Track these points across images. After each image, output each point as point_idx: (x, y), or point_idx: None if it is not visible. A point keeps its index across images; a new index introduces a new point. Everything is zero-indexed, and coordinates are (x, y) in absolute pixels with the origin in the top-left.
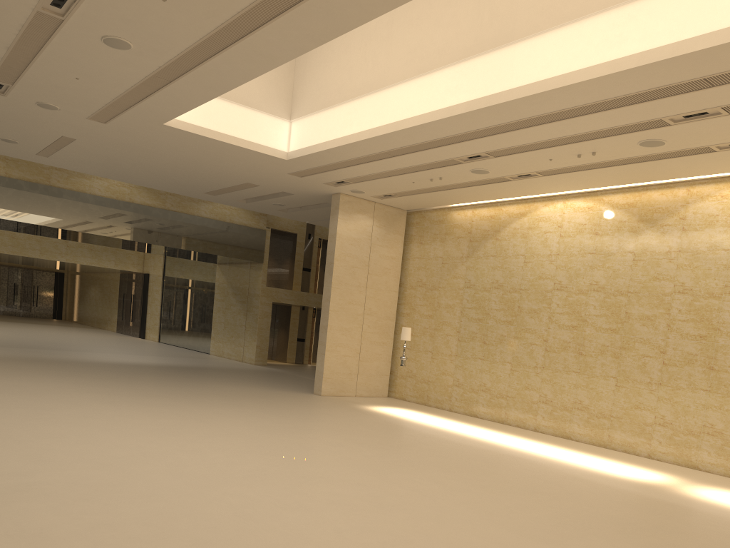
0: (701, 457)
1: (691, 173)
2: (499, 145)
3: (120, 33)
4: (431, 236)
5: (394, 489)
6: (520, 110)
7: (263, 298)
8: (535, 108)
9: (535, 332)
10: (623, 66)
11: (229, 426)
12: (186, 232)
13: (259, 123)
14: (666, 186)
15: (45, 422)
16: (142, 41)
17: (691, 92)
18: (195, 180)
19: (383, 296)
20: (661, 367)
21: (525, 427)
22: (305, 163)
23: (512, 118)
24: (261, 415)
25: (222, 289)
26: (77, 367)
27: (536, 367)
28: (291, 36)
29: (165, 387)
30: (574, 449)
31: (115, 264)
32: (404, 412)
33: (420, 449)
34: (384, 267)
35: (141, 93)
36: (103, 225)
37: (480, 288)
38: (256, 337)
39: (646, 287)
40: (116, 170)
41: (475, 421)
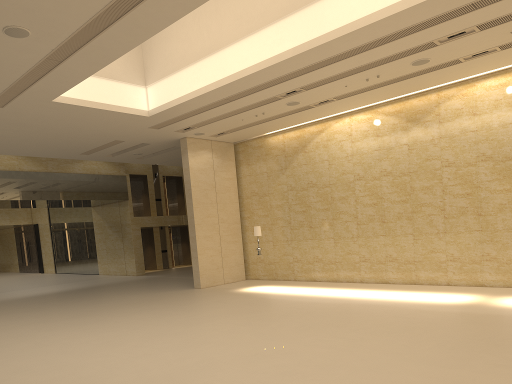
0: (485, 277)
1: (440, 81)
2: (311, 80)
3: (20, 22)
4: (255, 158)
5: (316, 350)
6: (334, 49)
7: (133, 226)
8: (345, 45)
9: (347, 213)
10: (416, 0)
11: (155, 327)
12: (67, 186)
13: (123, 91)
14: (422, 94)
15: (10, 358)
16: (39, 27)
17: (460, 16)
18: (74, 145)
19: (229, 207)
20: (444, 220)
21: (354, 281)
22: (163, 116)
23: (326, 56)
24: (172, 313)
25: (99, 225)
26: (7, 306)
27: (353, 237)
28: (167, 6)
29: (84, 306)
30: (398, 290)
31: (10, 221)
32: (266, 288)
33: (303, 313)
34: (226, 186)
35: (35, 76)
36: (2, 191)
37: (300, 189)
38: (133, 255)
39: (422, 167)
40: (9, 146)
41: (317, 284)
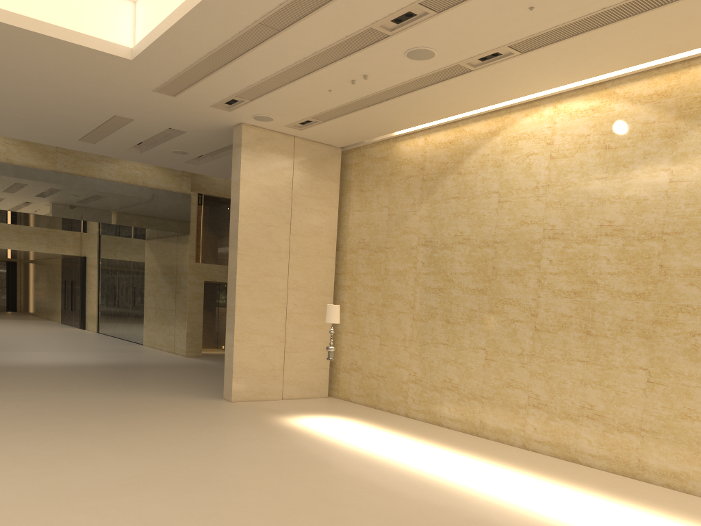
0: None
1: None
2: None
3: None
4: (373, 179)
5: None
6: None
7: (192, 277)
8: None
9: (519, 304)
10: None
11: None
12: (86, 199)
13: (79, 0)
14: None
15: None
16: None
17: None
18: (50, 118)
19: (315, 264)
20: None
21: (510, 443)
22: (161, 64)
23: None
24: (88, 453)
25: (151, 268)
26: None
27: (522, 355)
28: None
29: None
30: (588, 489)
31: (48, 247)
32: (337, 424)
33: (317, 520)
34: (313, 225)
35: None
36: None
37: (440, 245)
38: (186, 323)
39: (695, 224)
40: None
41: (438, 434)
